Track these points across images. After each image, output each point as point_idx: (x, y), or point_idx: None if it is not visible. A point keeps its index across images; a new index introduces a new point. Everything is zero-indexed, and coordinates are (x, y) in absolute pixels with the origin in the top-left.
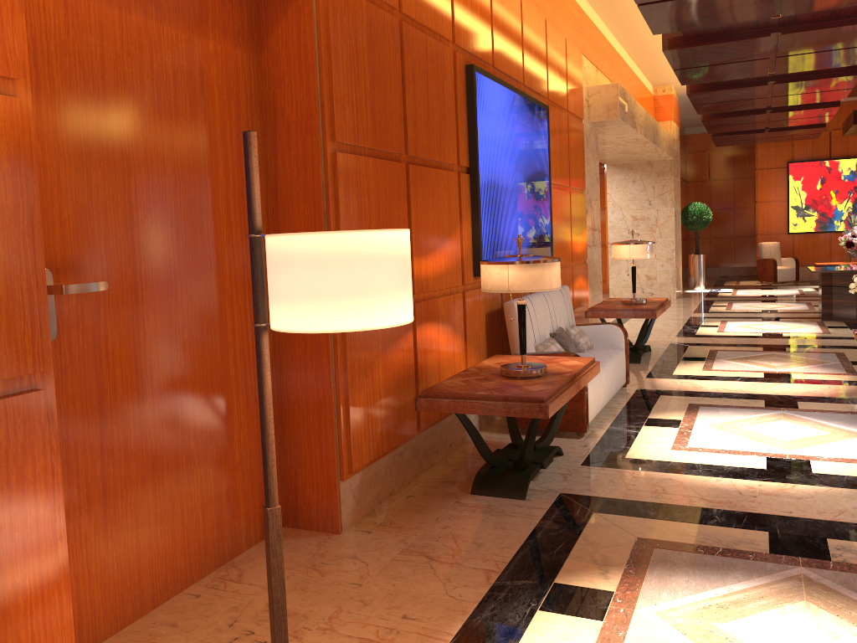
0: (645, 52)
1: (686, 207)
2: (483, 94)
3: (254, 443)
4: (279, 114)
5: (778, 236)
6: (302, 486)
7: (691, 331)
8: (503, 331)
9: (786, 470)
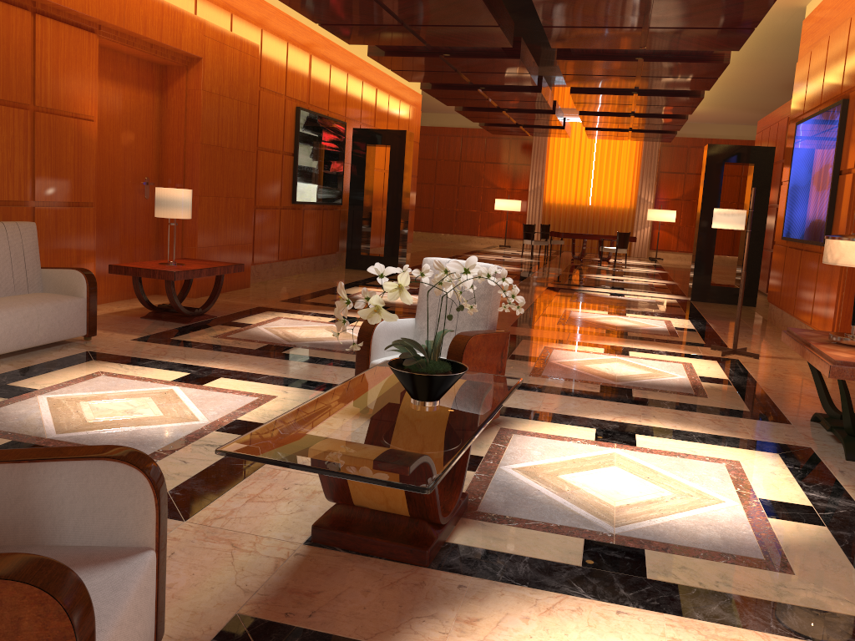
0: None
1: None
2: None
3: None
4: None
5: None
6: None
7: None
8: None
9: (617, 431)
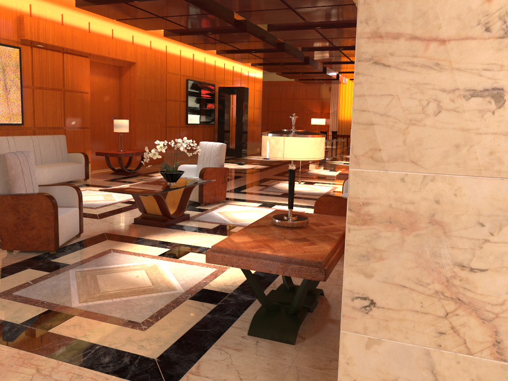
0: None
1: None
2: None
3: None
4: None
5: None
6: None
7: None
8: None
9: (270, 204)
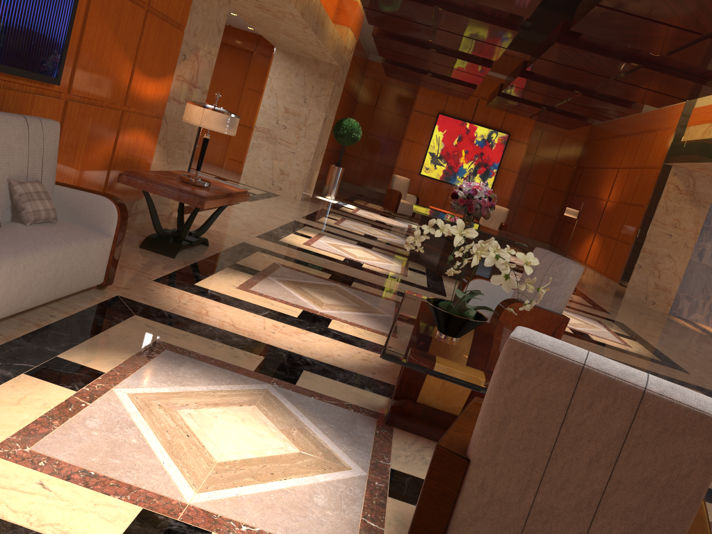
0: None
1: (342, 120)
2: None
3: None
4: None
5: (411, 174)
6: None
7: (278, 236)
8: None
9: None
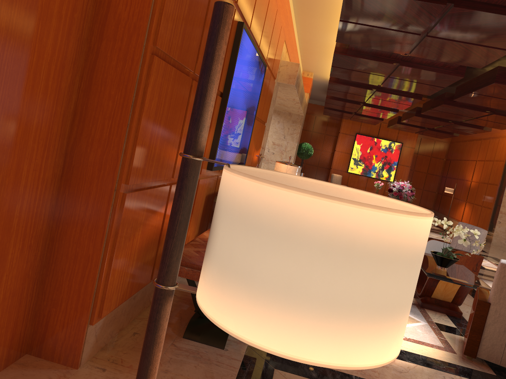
0: (309, 50)
1: (301, 144)
2: (243, 45)
3: (19, 284)
4: (112, 8)
5: (342, 172)
6: (53, 323)
7: None
8: (211, 209)
9: None
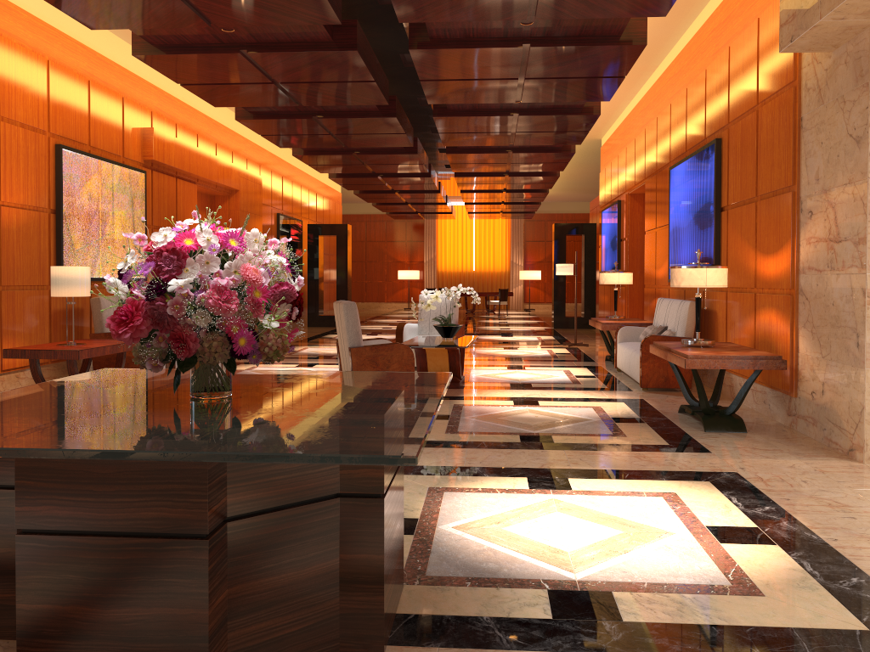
0: None
1: None
2: (672, 179)
3: None
4: None
5: None
6: None
7: (735, 495)
8: None
9: (516, 367)
